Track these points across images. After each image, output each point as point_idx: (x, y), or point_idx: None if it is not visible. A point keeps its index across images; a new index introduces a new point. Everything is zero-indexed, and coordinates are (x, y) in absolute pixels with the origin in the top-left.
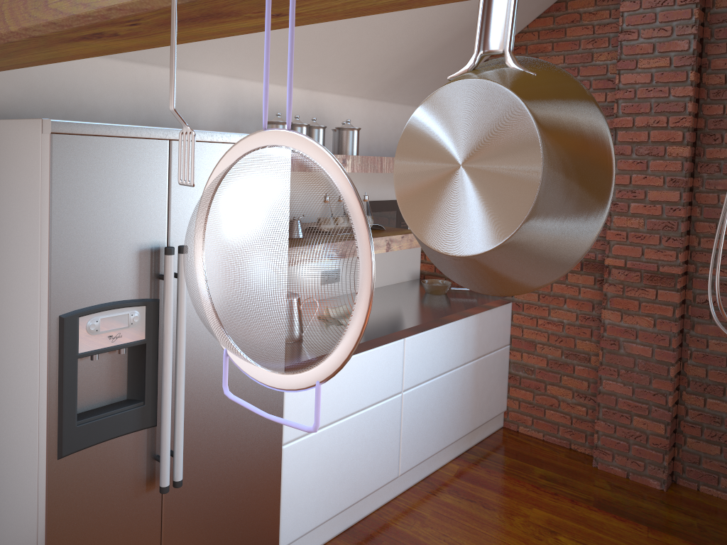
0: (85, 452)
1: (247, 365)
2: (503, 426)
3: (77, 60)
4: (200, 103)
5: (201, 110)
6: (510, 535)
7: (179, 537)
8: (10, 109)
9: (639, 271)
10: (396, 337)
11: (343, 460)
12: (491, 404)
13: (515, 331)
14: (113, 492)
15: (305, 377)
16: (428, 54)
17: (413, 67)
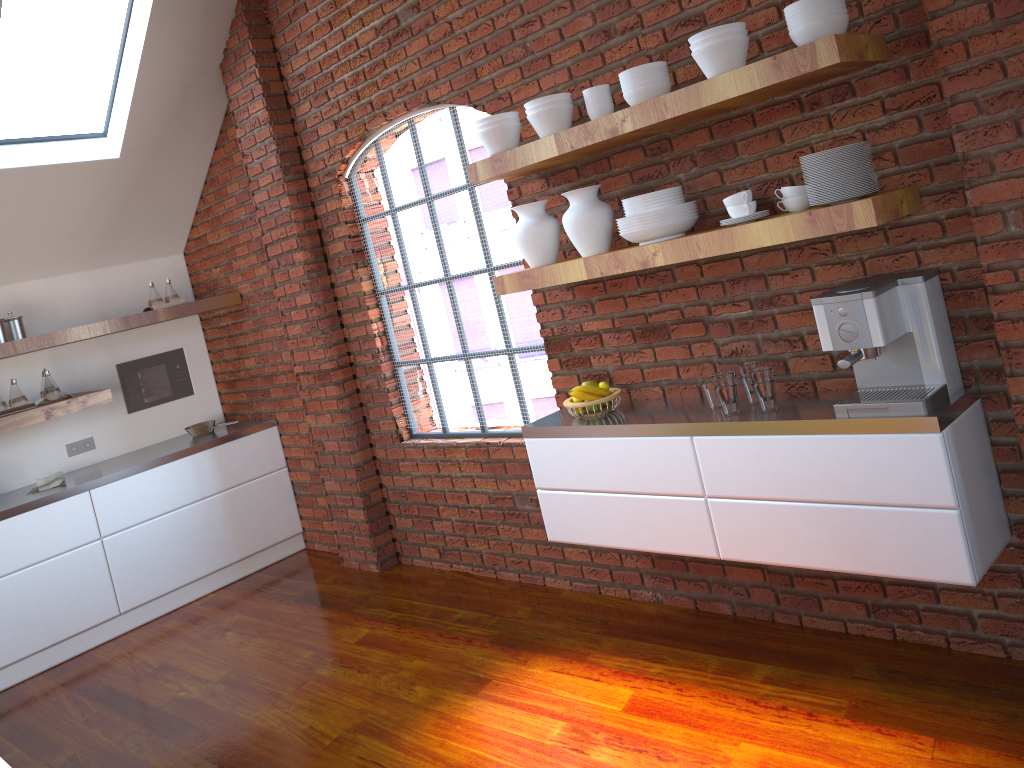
0: None
1: None
2: (307, 547)
3: None
4: None
5: None
6: (187, 640)
7: None
8: None
9: (313, 373)
10: (75, 491)
11: (25, 608)
12: (271, 529)
13: (286, 453)
14: None
15: None
16: (112, 218)
17: (107, 231)
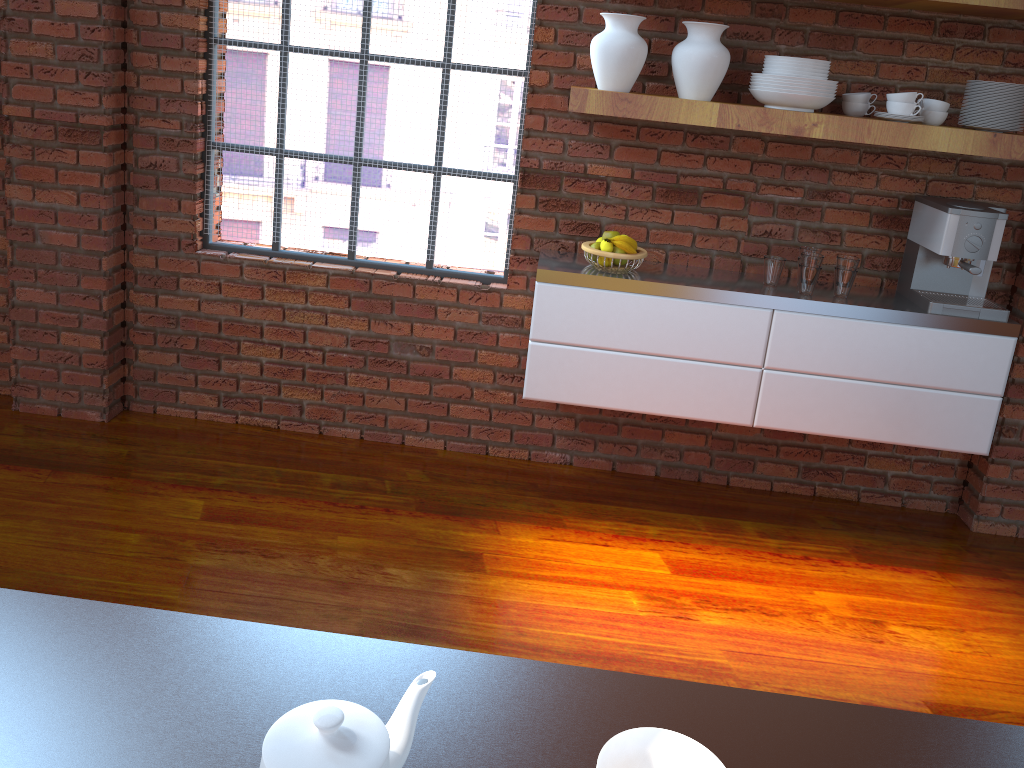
0: None
1: None
2: None
3: None
4: None
5: None
6: None
7: None
8: None
9: (53, 124)
10: None
11: None
12: None
13: None
14: None
15: None
16: None
17: None
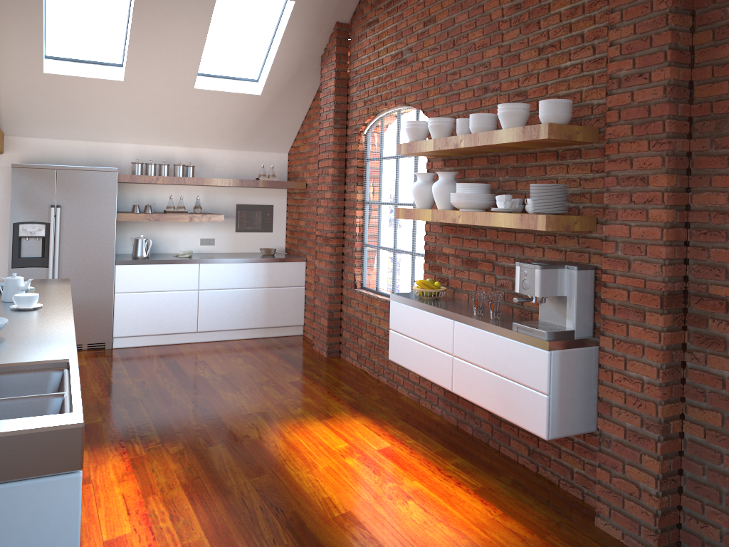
0: (21, 269)
1: None
2: (303, 334)
3: (63, 142)
4: (122, 156)
5: (122, 159)
6: (219, 355)
7: None
8: (36, 161)
9: (323, 237)
10: (192, 262)
11: (154, 311)
12: (286, 317)
13: (306, 278)
14: None
15: None
16: (252, 125)
17: (248, 132)
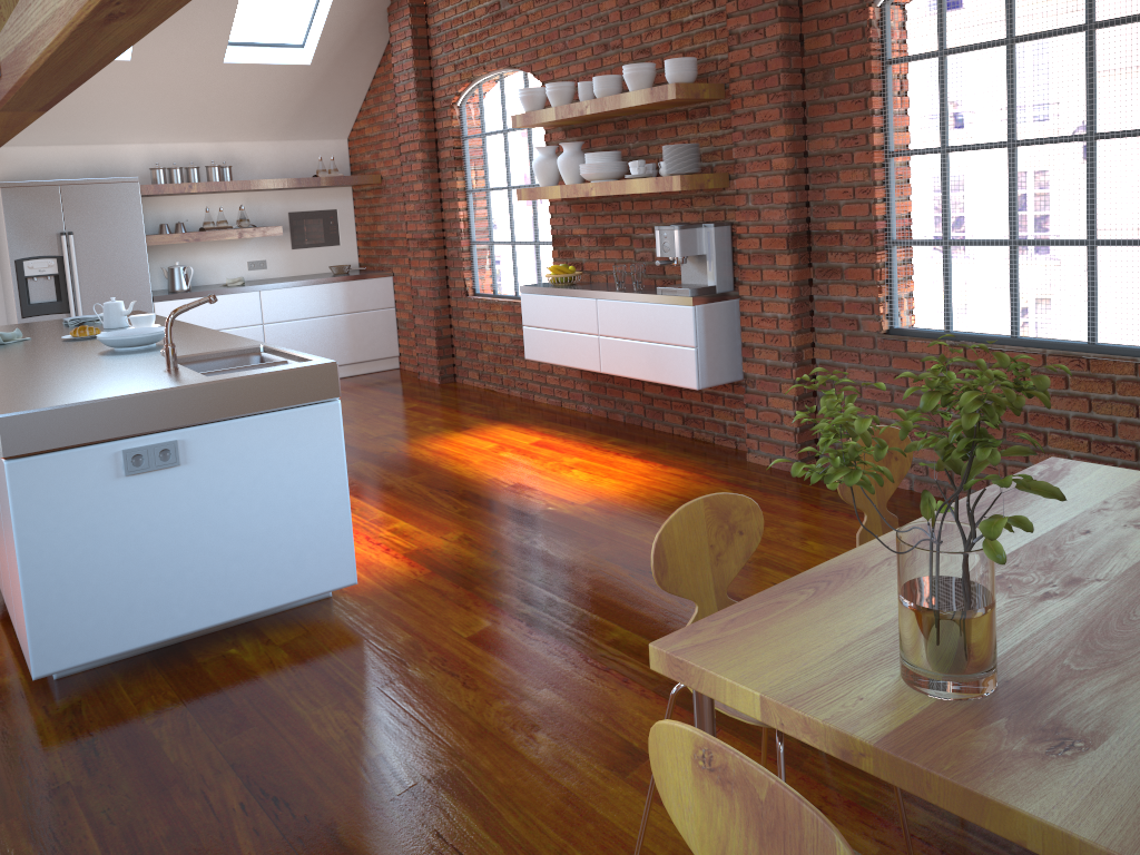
0: (35, 318)
1: None
2: (400, 368)
3: (47, 149)
4: (130, 162)
5: (131, 165)
6: None
7: None
8: (15, 178)
9: (418, 240)
10: (250, 289)
11: None
12: (376, 348)
13: (396, 297)
14: None
15: None
16: (300, 106)
17: (295, 115)
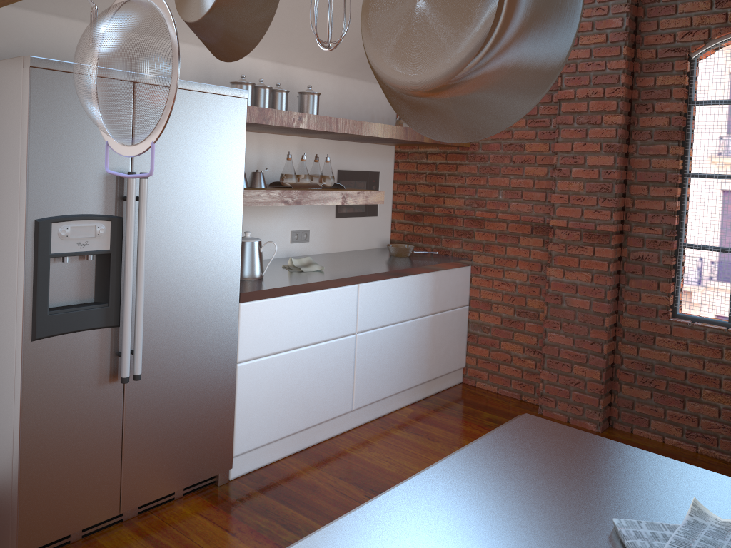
0: (56, 339)
1: (118, 147)
2: (462, 382)
3: (63, 23)
4: None
5: None
6: None
7: (139, 427)
8: None
9: (579, 230)
10: (350, 282)
11: (296, 386)
12: (449, 359)
13: (473, 293)
14: (80, 378)
15: (146, 141)
16: None
17: None
